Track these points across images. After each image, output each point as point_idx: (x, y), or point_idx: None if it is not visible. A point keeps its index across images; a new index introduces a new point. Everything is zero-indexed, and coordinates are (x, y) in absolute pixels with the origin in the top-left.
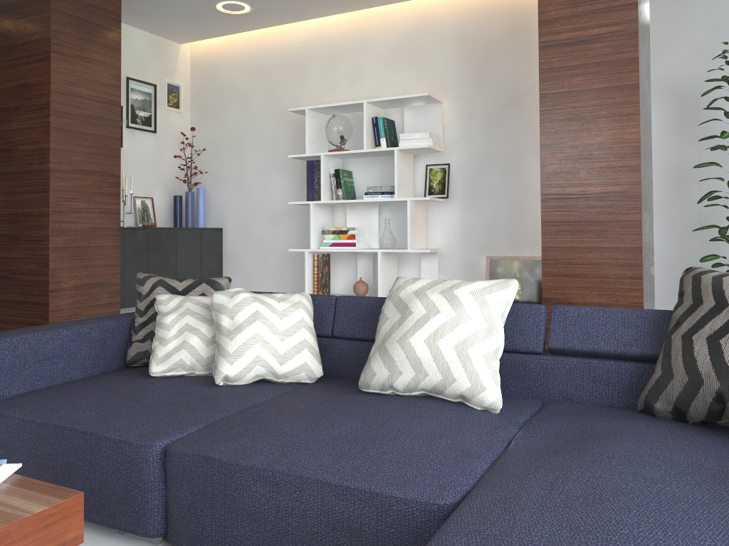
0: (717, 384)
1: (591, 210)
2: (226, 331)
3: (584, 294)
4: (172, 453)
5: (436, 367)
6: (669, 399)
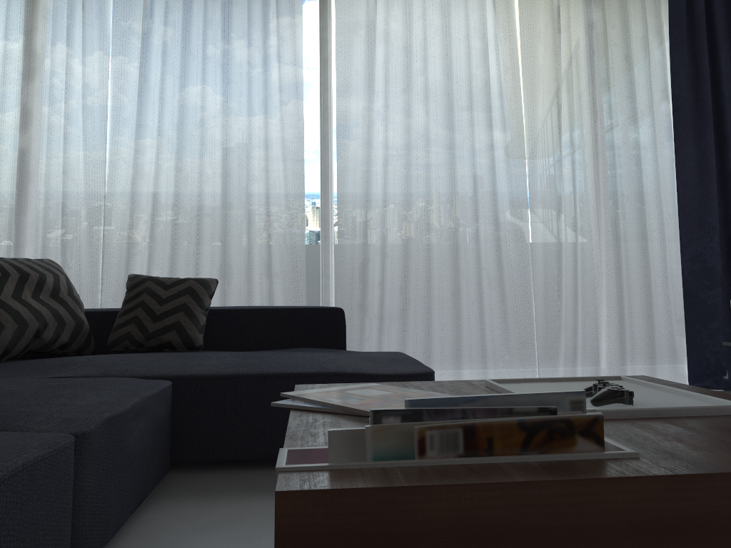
0: (38, 324)
1: None
2: None
3: None
4: (90, 433)
5: None
6: (3, 345)
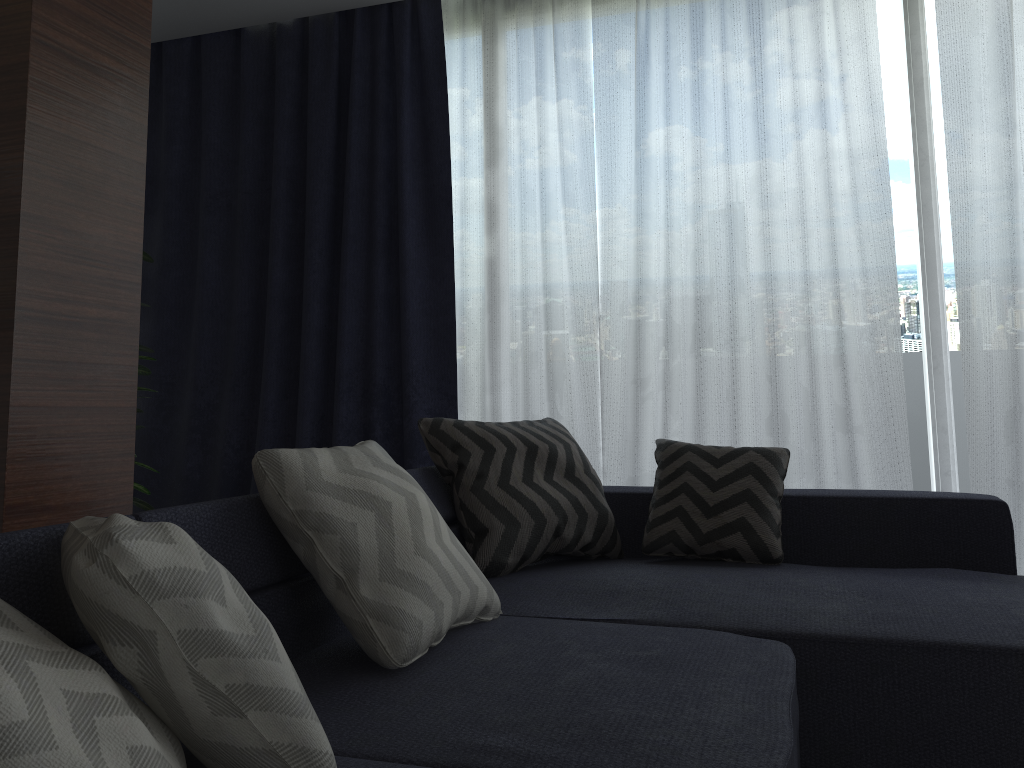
0: (556, 518)
1: (84, 344)
2: (248, 643)
3: (67, 489)
4: None
5: (461, 577)
6: (520, 549)
